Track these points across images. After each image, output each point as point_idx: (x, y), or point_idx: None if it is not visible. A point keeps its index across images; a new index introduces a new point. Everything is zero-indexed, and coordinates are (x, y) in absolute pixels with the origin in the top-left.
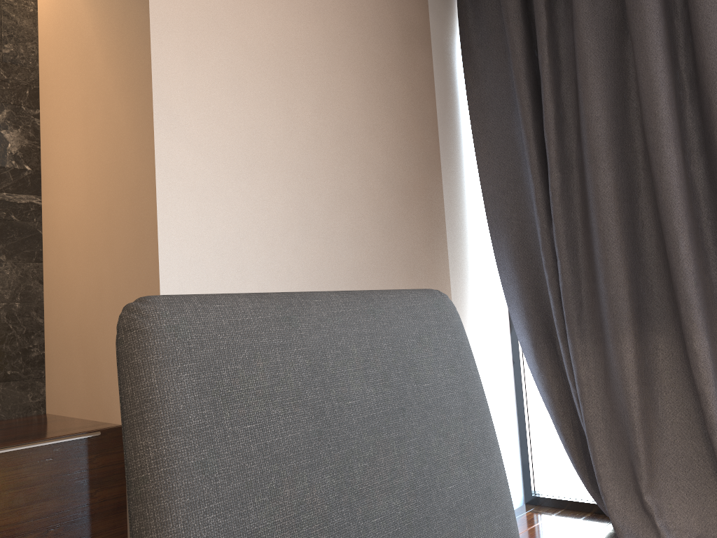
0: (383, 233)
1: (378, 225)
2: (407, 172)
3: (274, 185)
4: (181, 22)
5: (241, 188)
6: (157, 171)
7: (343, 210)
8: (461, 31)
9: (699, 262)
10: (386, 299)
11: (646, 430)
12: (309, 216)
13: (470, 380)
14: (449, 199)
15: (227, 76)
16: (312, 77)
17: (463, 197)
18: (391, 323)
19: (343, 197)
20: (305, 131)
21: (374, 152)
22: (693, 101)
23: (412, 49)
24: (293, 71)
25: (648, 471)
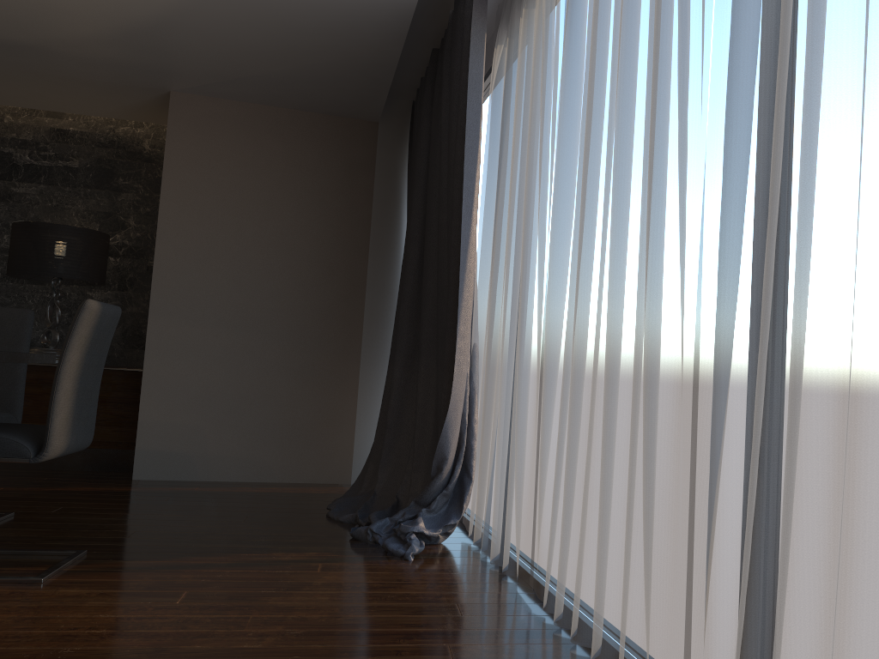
0: (301, 291)
1: (298, 286)
2: (331, 255)
3: (221, 265)
4: (176, 192)
5: (200, 267)
6: (155, 260)
7: (269, 278)
8: (410, 154)
9: (417, 322)
10: (6, 309)
11: (383, 425)
12: (242, 281)
13: (22, 329)
14: (373, 271)
15: (200, 214)
16: (258, 206)
17: (390, 270)
18: (3, 314)
19: (271, 270)
20: (248, 236)
21: (303, 244)
22: None
23: (353, 176)
24: (244, 205)
25: (375, 448)
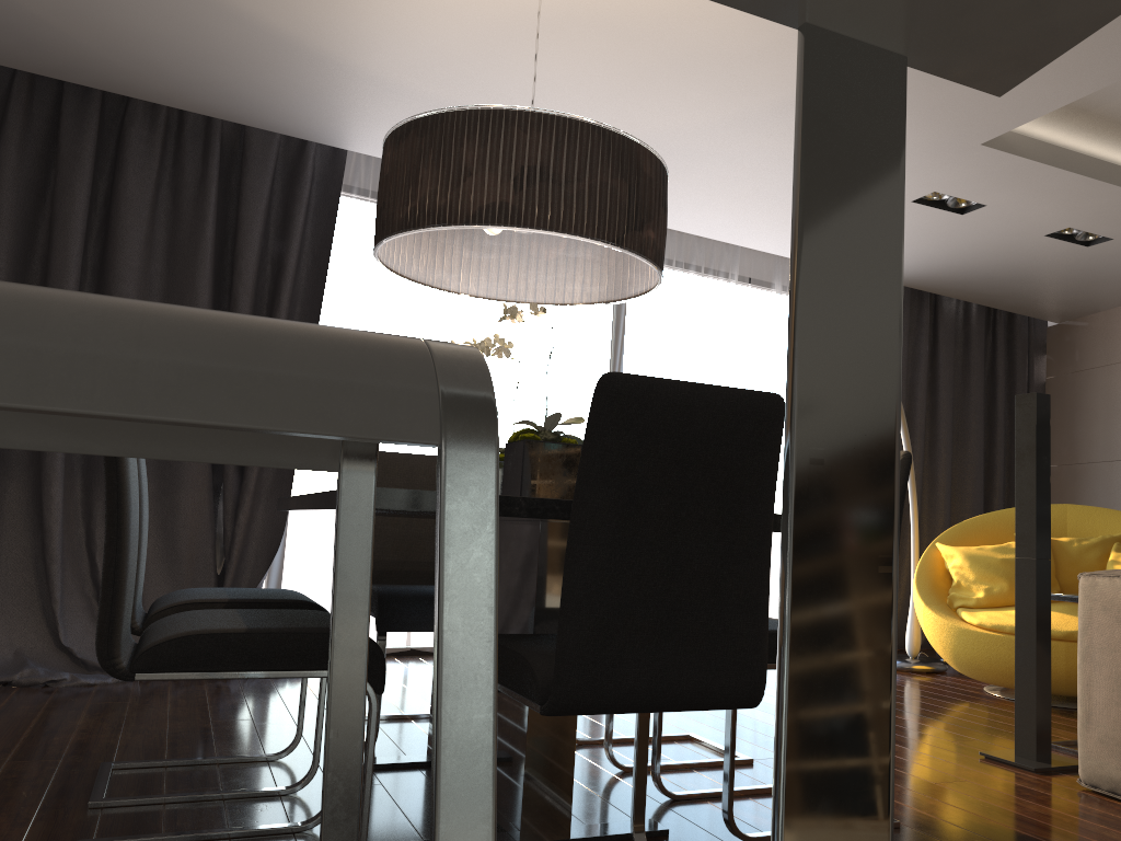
0: None
1: None
2: None
3: None
4: None
5: None
6: None
7: None
8: None
9: None
10: None
11: None
12: None
13: None
14: None
15: None
16: None
17: None
18: None
19: None
20: None
21: None
22: (92, 287)
23: None
24: None
25: None
